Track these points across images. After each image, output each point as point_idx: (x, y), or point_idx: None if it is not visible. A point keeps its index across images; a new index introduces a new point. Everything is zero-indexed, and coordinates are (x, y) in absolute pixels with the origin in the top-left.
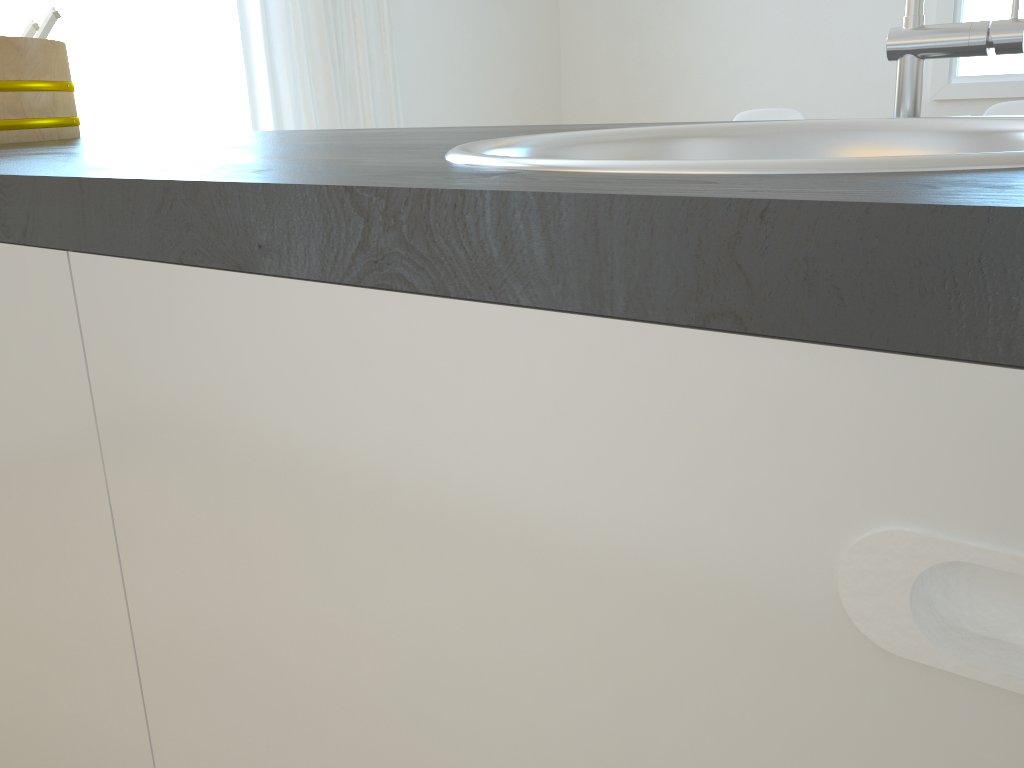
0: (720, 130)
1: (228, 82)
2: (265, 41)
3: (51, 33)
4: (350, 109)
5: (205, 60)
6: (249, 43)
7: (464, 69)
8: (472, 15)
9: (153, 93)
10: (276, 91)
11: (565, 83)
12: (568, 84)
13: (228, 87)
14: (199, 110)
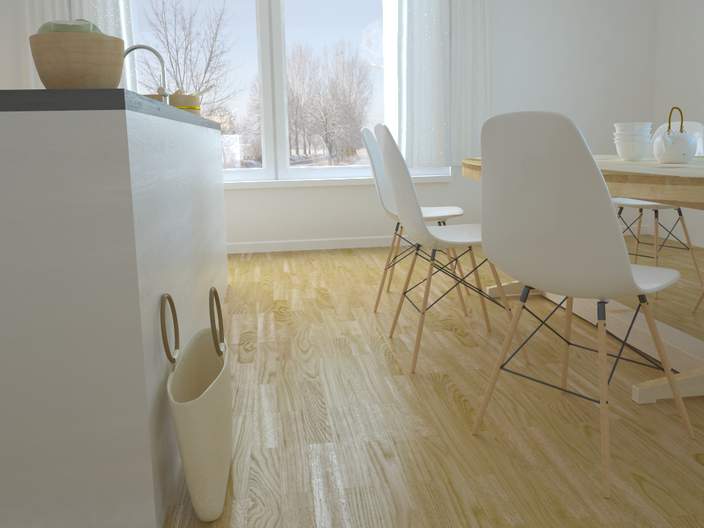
0: None
1: (396, 107)
2: (407, 88)
3: (316, 89)
4: (457, 121)
5: (385, 98)
6: (401, 89)
7: (555, 99)
8: (566, 67)
9: (357, 112)
10: (412, 111)
11: (655, 107)
12: (656, 107)
13: (396, 110)
14: (379, 120)
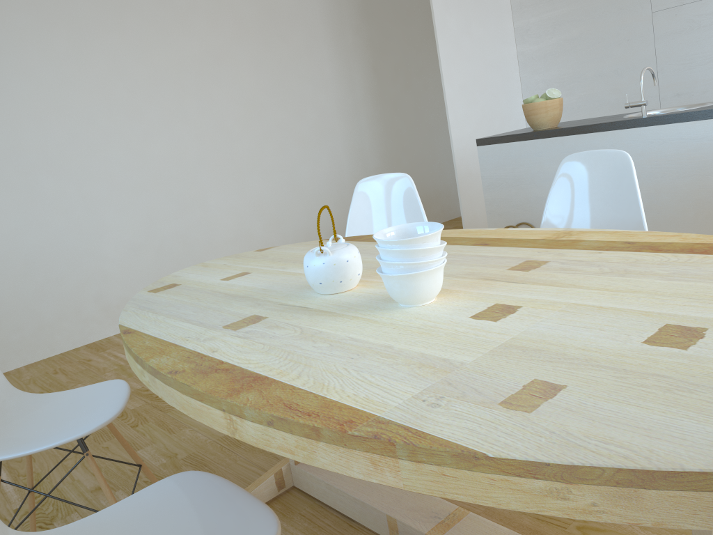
0: (681, 110)
1: None
2: None
3: None
4: None
5: None
6: None
7: None
8: None
9: None
10: None
11: None
12: None
13: None
14: None
